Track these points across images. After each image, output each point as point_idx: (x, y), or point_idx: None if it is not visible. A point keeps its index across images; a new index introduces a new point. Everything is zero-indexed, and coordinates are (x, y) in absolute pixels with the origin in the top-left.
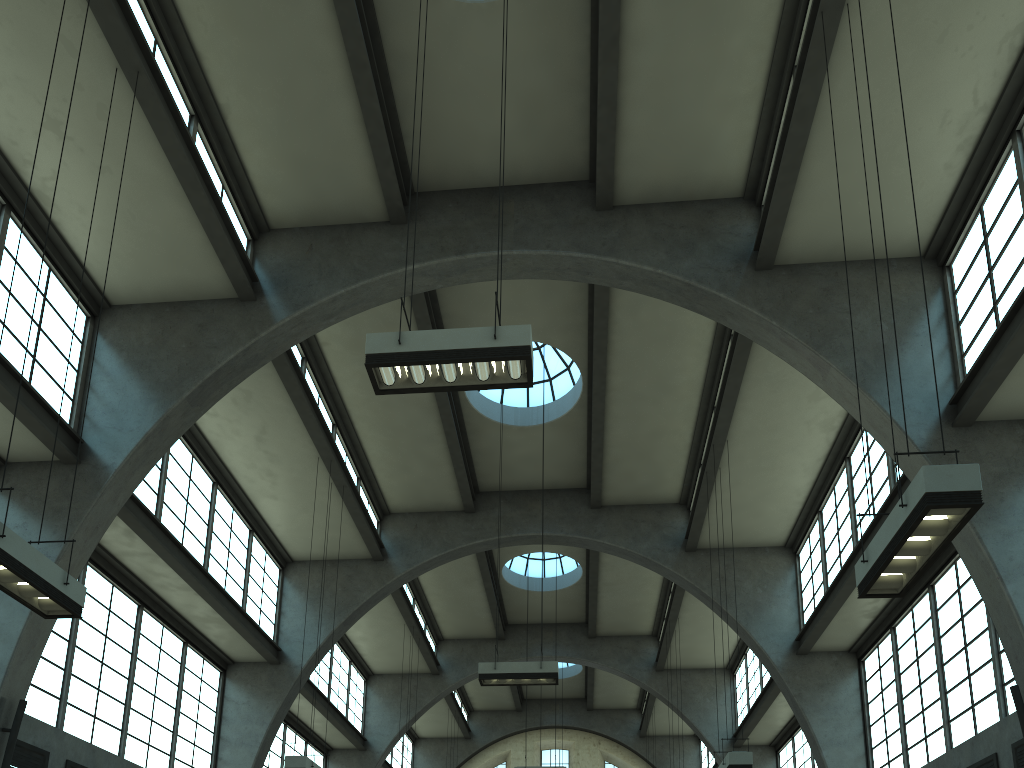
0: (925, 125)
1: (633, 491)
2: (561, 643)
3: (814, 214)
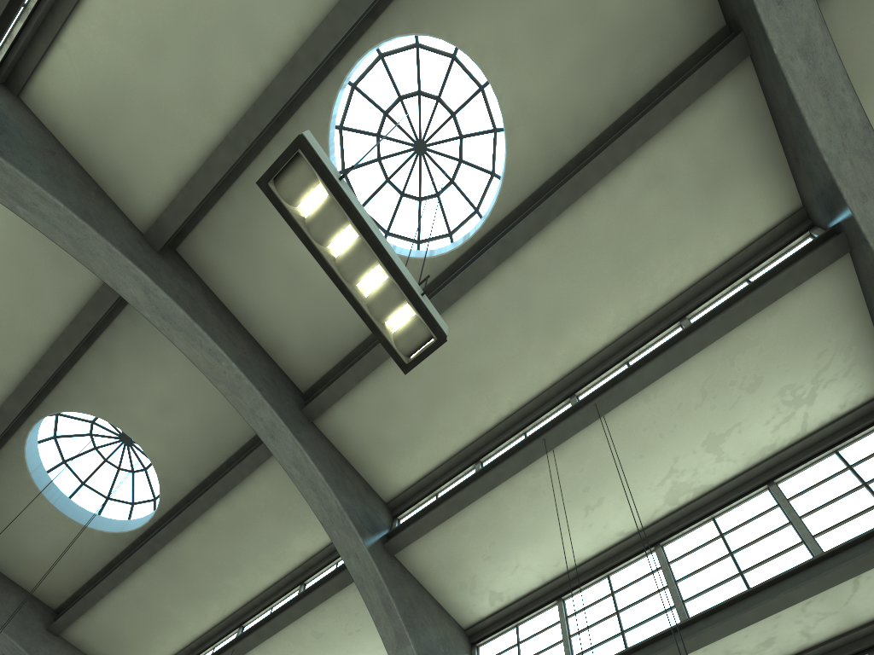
0: None
1: (367, 437)
2: (2, 607)
3: None
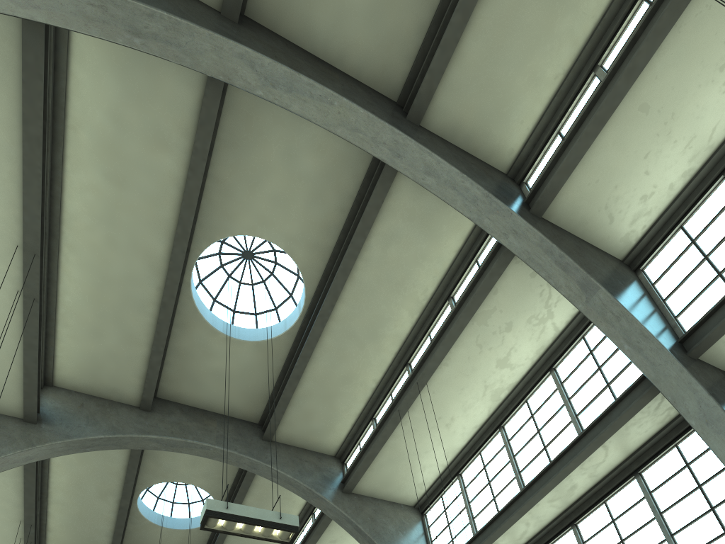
0: (679, 140)
1: (304, 433)
2: None
3: (586, 181)
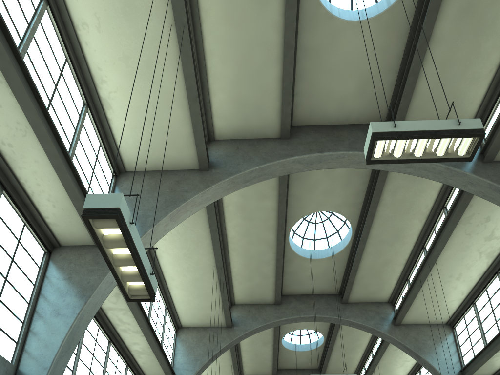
0: None
1: (365, 295)
2: None
3: None
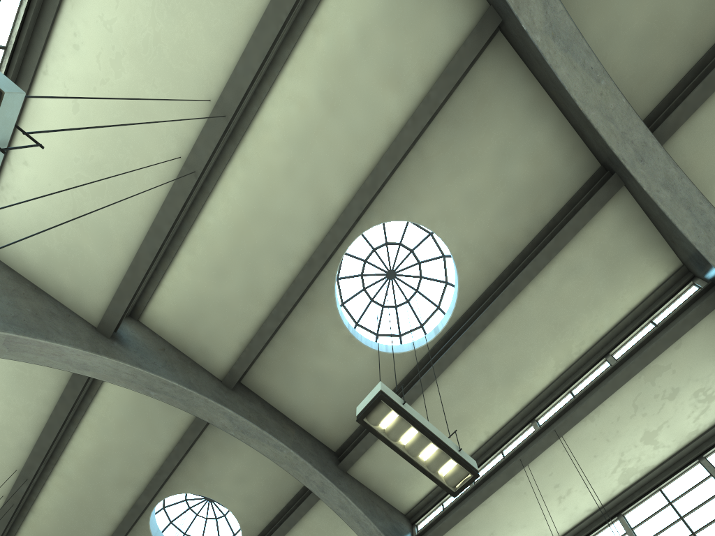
0: None
1: (385, 474)
2: None
3: None
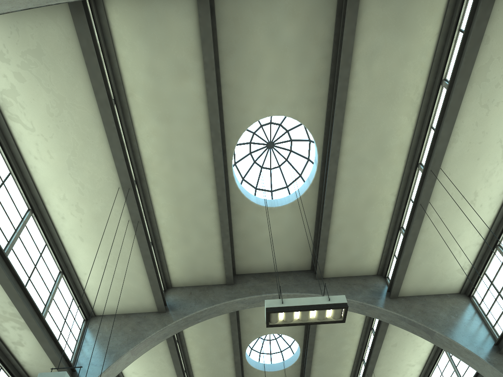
0: None
1: (346, 262)
2: None
3: None
